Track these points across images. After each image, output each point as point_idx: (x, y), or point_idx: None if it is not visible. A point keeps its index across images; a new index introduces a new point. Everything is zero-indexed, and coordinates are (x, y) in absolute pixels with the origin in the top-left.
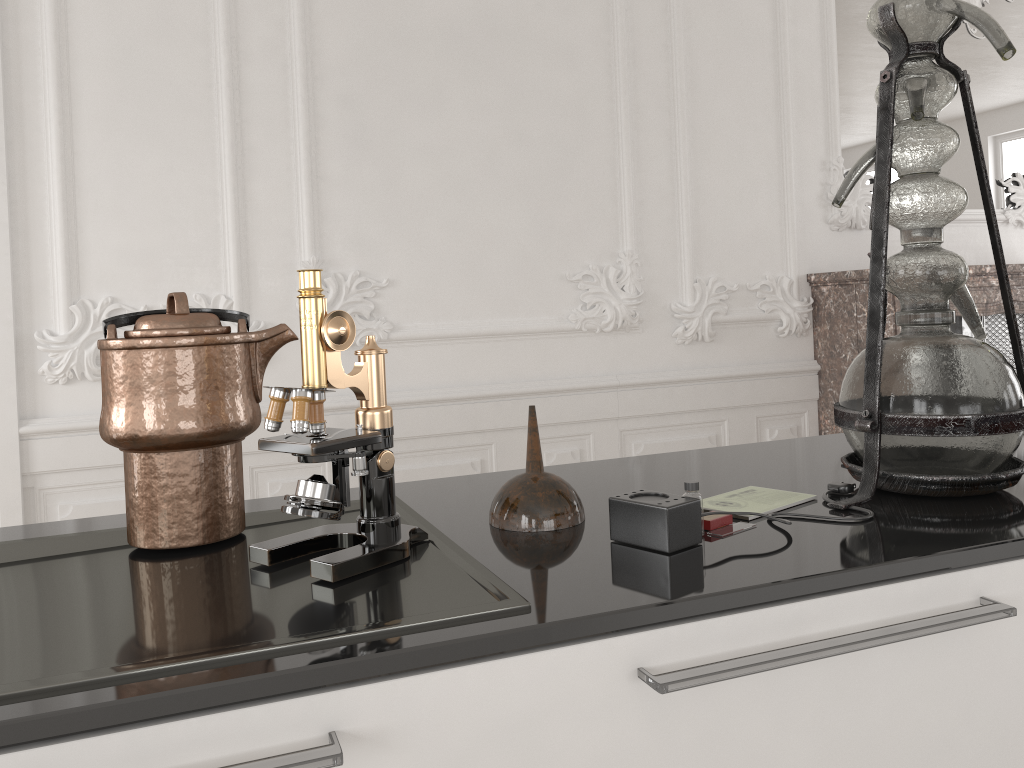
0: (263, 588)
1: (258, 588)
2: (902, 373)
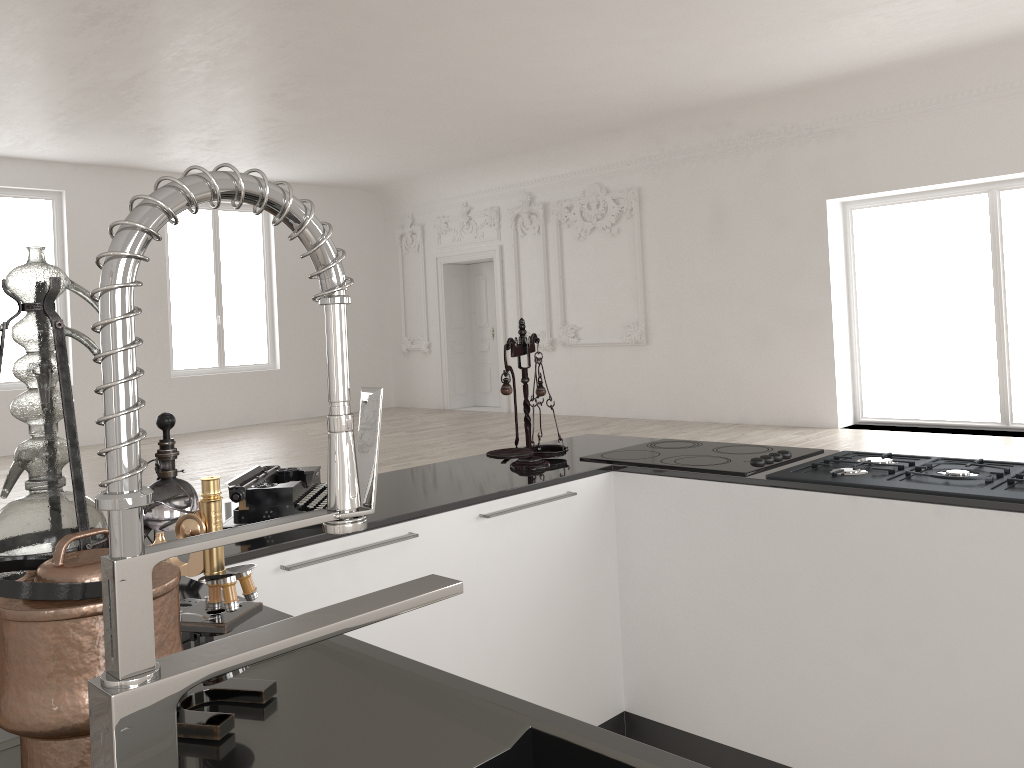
0: (284, 715)
1: (283, 717)
2: (88, 516)
